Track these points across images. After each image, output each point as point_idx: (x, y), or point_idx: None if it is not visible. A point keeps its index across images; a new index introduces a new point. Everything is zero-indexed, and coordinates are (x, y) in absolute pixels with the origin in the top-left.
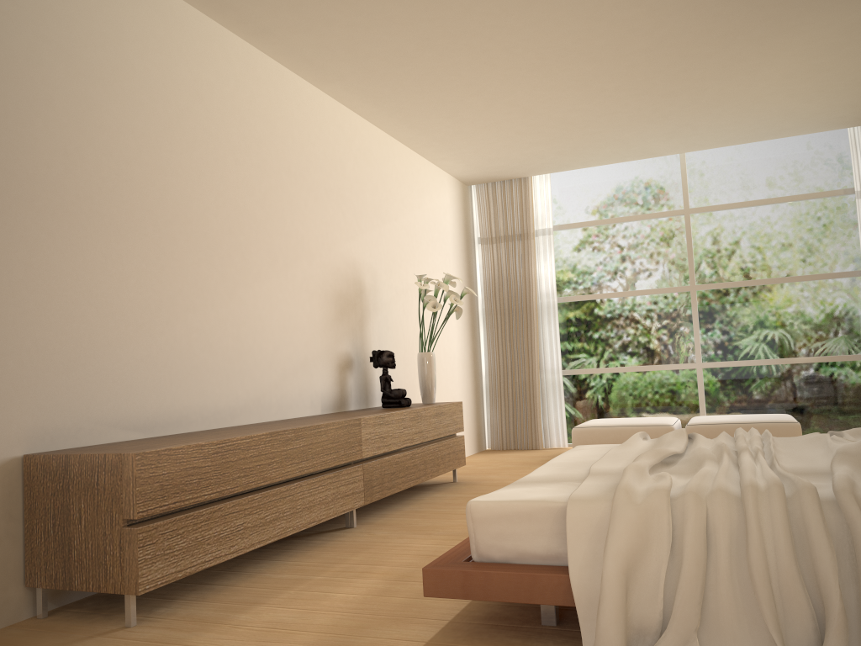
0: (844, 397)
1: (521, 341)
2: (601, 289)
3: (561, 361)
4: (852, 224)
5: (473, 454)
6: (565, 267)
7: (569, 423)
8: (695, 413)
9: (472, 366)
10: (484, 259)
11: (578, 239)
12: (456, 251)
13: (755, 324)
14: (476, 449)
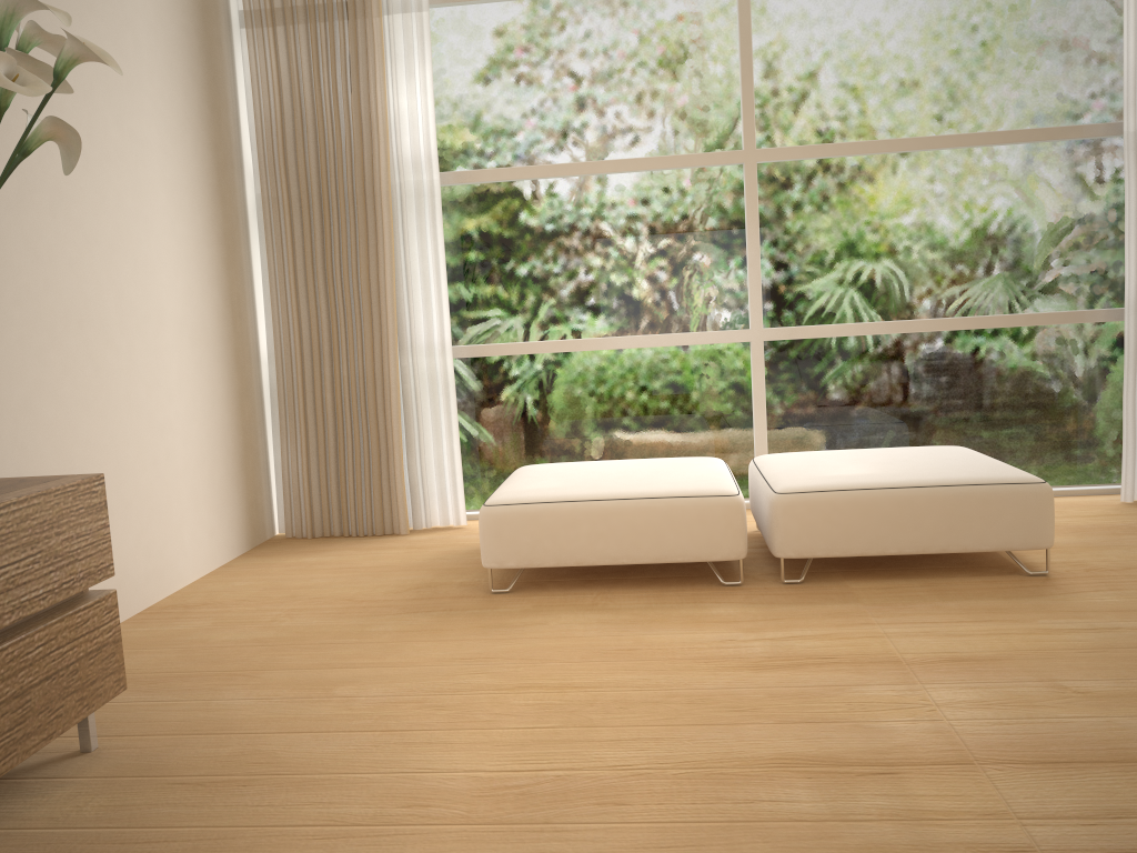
0: (1049, 402)
1: (354, 278)
2: (543, 156)
3: (450, 325)
4: (1094, 17)
5: (235, 560)
6: (459, 100)
7: (470, 468)
8: (745, 440)
9: (230, 339)
10: (256, 67)
11: (491, 30)
12: (166, 24)
13: (879, 242)
14: (244, 544)
